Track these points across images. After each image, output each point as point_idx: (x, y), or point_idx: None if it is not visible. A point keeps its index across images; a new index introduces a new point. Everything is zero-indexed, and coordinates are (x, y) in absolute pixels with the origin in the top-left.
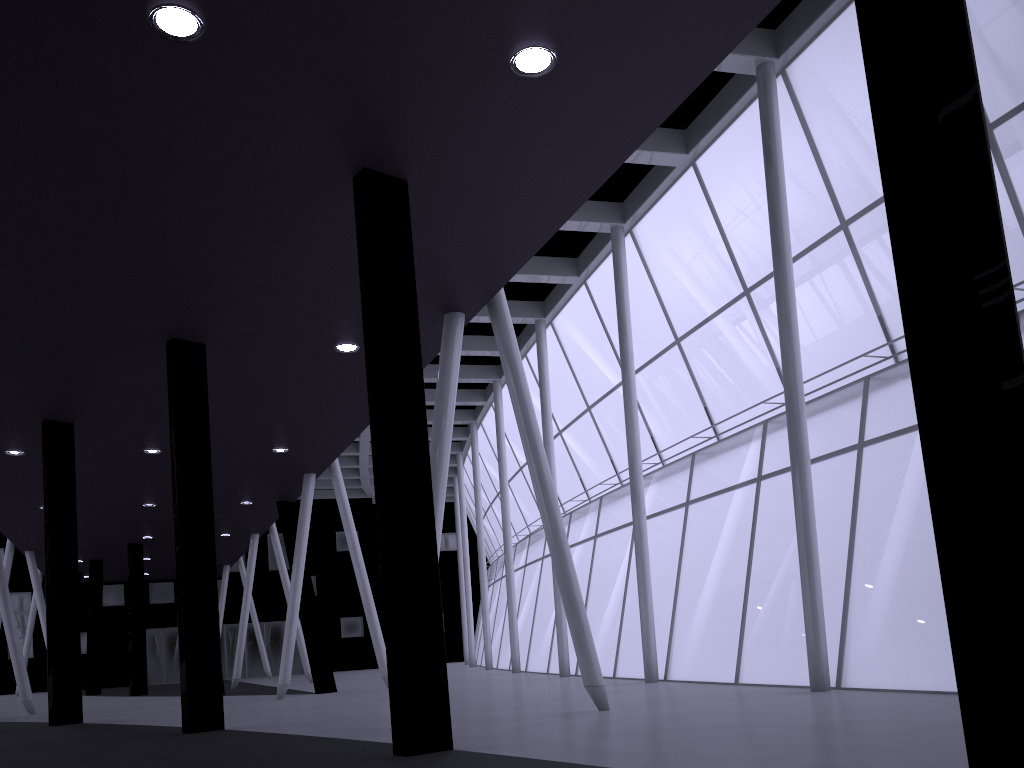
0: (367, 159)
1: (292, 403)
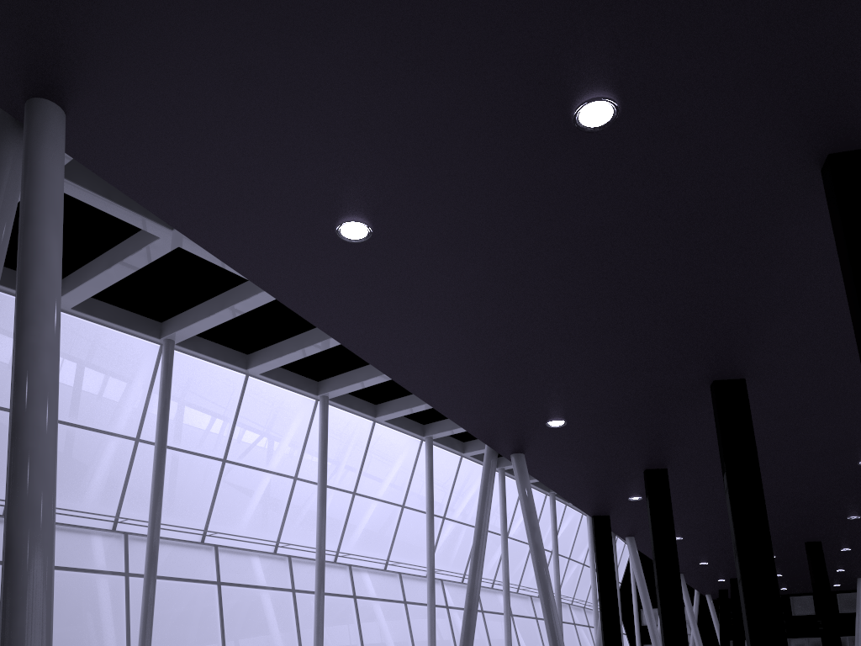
0: (828, 144)
1: (858, 414)
